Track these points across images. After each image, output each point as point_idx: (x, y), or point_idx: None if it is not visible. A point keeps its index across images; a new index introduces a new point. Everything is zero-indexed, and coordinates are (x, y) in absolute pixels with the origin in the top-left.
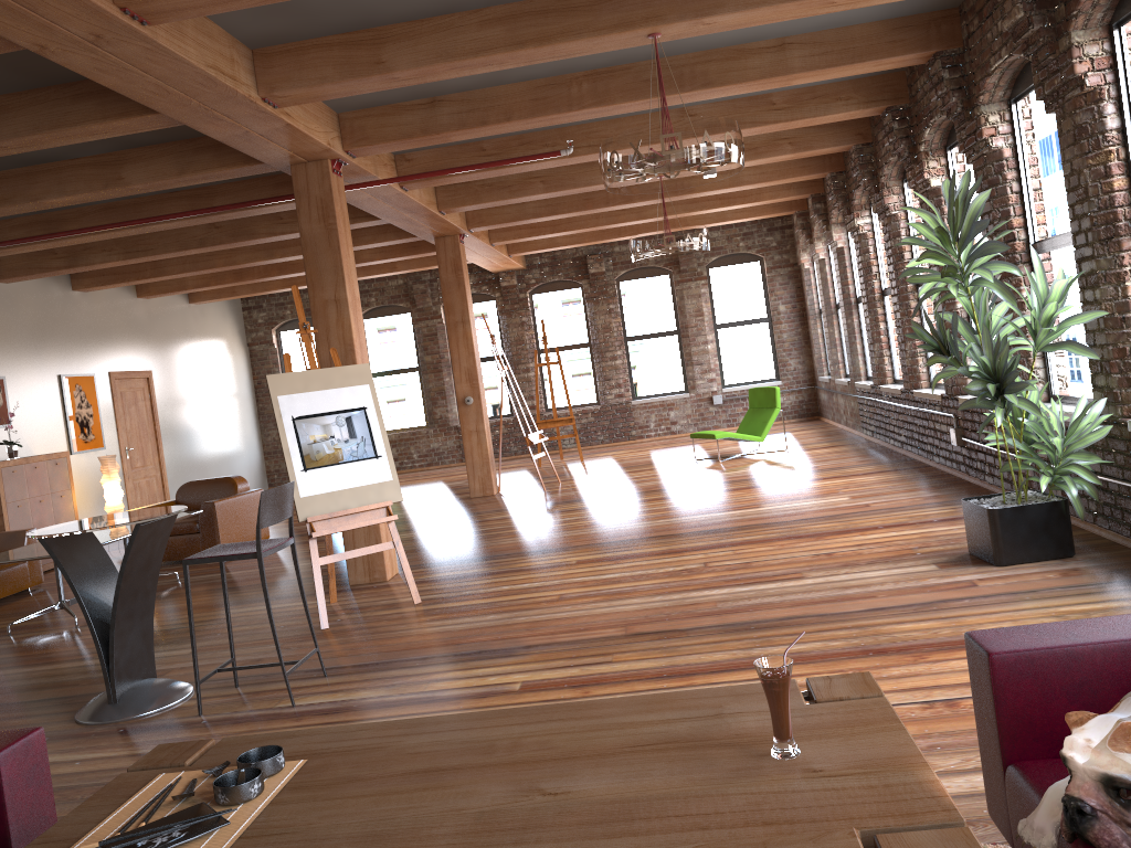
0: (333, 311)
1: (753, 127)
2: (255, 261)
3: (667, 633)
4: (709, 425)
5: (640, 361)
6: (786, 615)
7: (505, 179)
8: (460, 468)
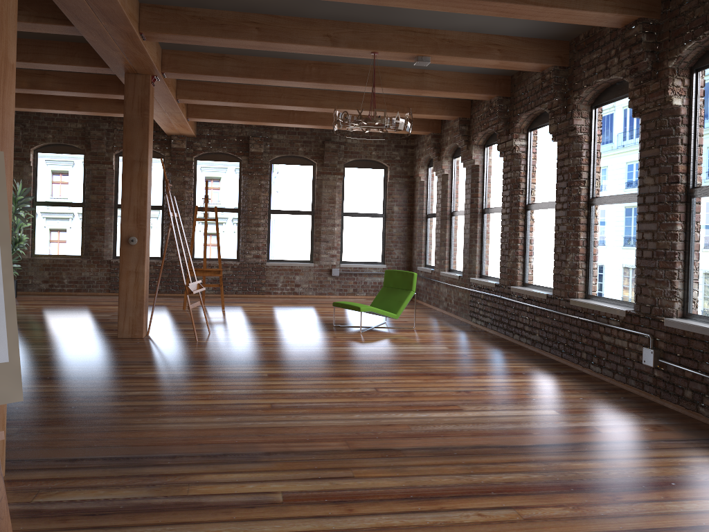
0: None
1: (514, 3)
2: None
3: None
4: (325, 291)
5: (278, 231)
6: None
7: (219, 16)
8: (106, 298)
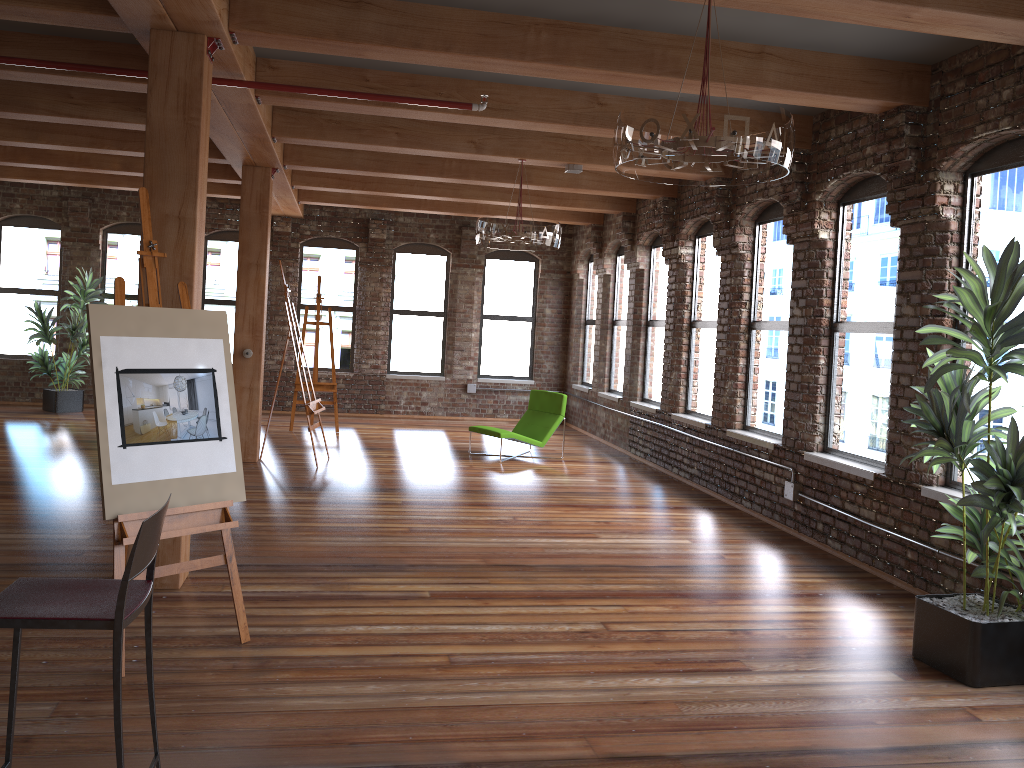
0: (172, 231)
1: None
2: (12, 140)
3: (656, 761)
4: (459, 412)
5: (401, 336)
6: (792, 745)
7: (356, 120)
8: None
